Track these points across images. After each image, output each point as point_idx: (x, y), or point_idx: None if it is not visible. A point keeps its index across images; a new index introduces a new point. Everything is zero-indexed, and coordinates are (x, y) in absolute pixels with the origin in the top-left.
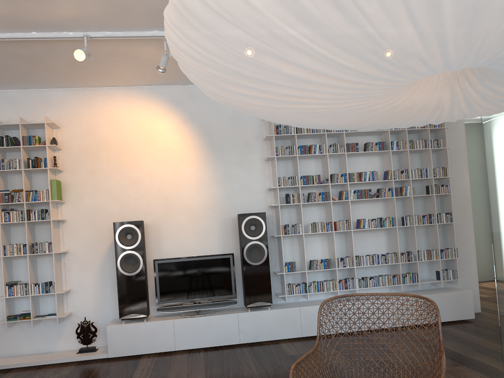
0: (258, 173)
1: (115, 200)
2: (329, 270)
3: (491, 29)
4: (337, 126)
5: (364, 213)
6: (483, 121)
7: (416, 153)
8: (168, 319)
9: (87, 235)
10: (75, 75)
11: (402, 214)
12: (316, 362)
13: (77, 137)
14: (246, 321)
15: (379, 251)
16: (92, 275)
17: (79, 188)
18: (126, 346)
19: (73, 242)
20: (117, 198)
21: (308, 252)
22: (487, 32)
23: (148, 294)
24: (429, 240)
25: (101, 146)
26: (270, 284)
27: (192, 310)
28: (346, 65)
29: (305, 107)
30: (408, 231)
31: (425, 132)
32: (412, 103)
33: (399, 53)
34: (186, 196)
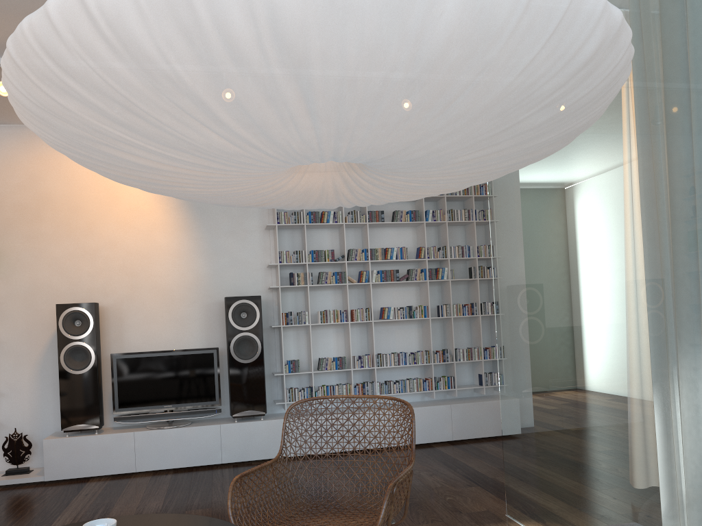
0: (255, 245)
1: (63, 275)
2: (345, 371)
3: (288, 139)
4: (243, 206)
5: (392, 300)
6: (489, 195)
7: (459, 226)
8: (127, 431)
9: (22, 320)
10: (7, 108)
11: (440, 302)
12: (275, 476)
13: (11, 190)
14: (231, 435)
15: (410, 348)
16: (28, 374)
17: (13, 257)
18: (69, 466)
19: (3, 329)
20: (66, 272)
21: (318, 348)
22: (286, 141)
23: (102, 398)
24: (472, 335)
25: (45, 203)
26: (265, 387)
27: (163, 421)
28: (181, 159)
29: (182, 189)
30: (446, 324)
31: (470, 200)
32: (305, 188)
33: (222, 153)
34: (159, 272)
